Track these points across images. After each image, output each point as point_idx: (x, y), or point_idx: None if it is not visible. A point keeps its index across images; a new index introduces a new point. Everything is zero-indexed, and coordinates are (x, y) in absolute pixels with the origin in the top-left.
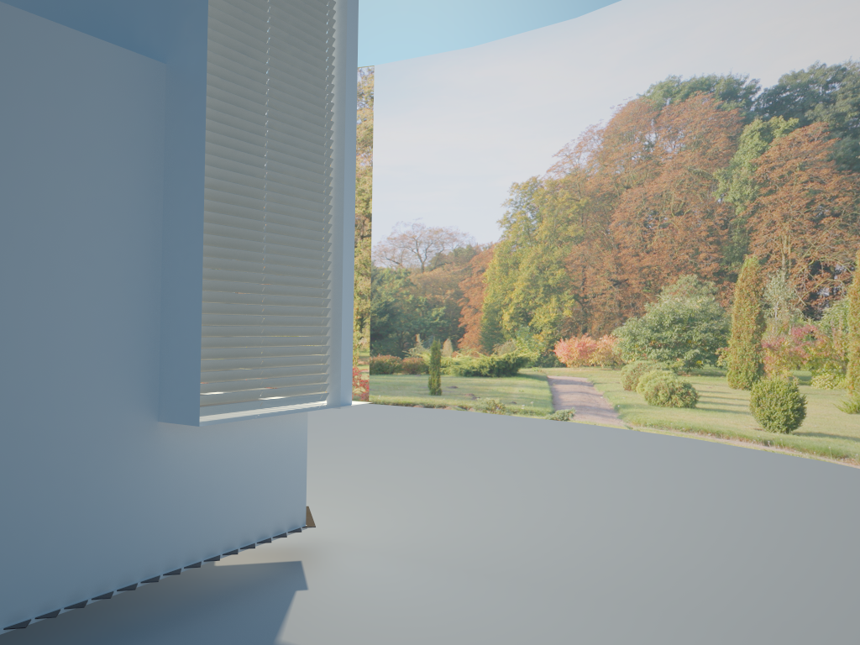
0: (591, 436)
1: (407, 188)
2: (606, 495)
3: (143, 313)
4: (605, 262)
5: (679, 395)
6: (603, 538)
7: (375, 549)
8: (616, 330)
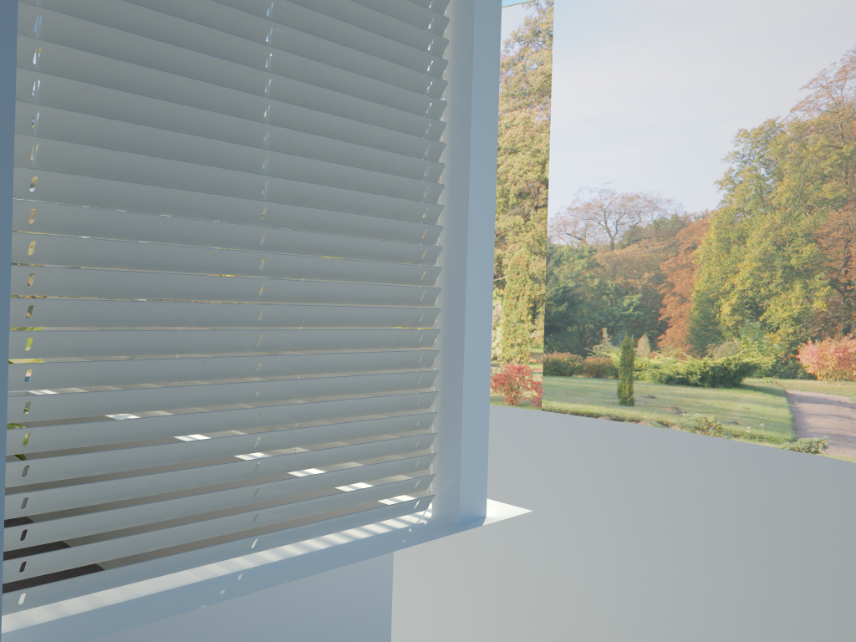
0: None
1: (594, 145)
2: None
3: None
4: None
5: None
6: None
7: None
8: None
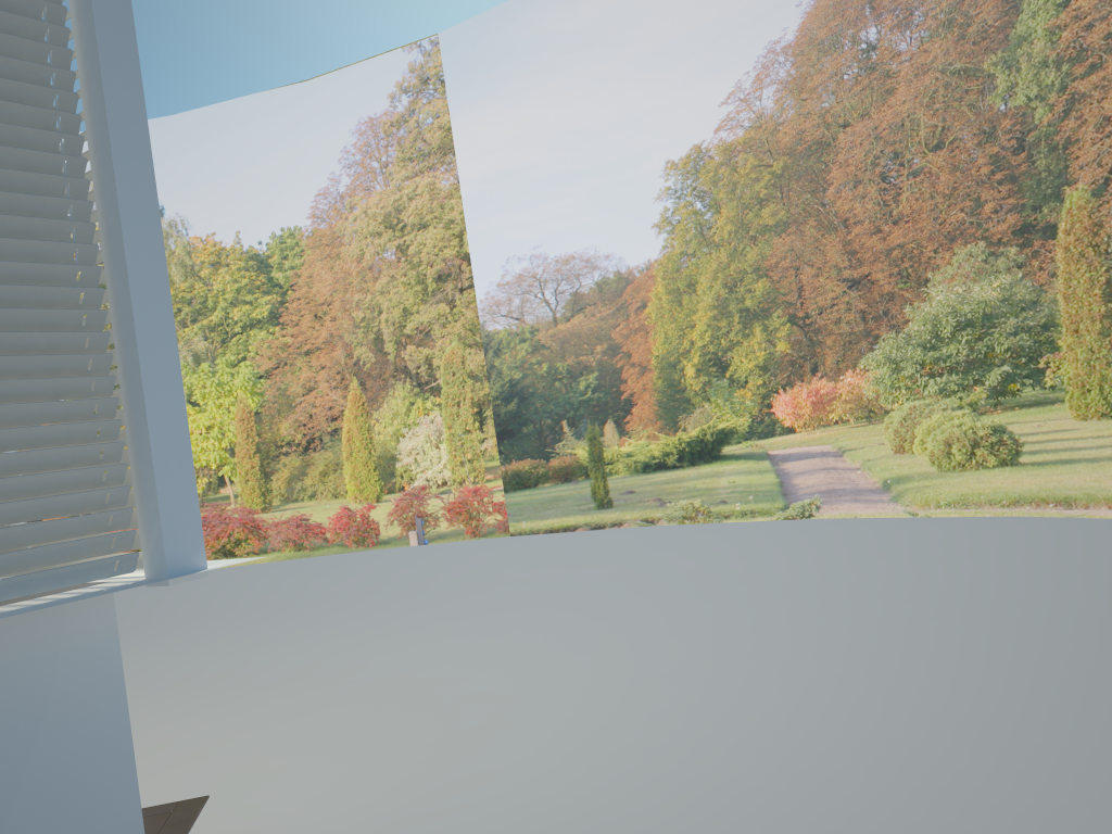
0: (849, 538)
1: (514, 204)
2: (875, 654)
3: None
4: (828, 254)
5: (987, 447)
6: (869, 775)
7: None
8: (865, 359)
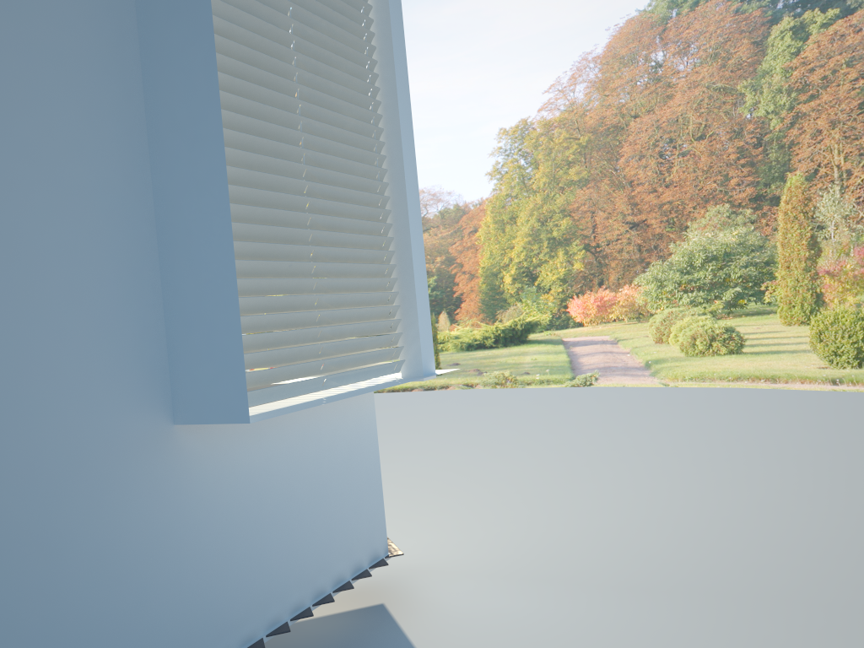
0: (630, 398)
1: None
2: (709, 460)
3: (129, 246)
4: (617, 204)
5: (720, 341)
6: (759, 516)
7: (476, 572)
8: (639, 278)
